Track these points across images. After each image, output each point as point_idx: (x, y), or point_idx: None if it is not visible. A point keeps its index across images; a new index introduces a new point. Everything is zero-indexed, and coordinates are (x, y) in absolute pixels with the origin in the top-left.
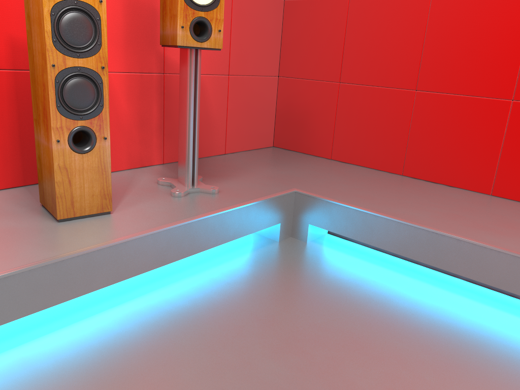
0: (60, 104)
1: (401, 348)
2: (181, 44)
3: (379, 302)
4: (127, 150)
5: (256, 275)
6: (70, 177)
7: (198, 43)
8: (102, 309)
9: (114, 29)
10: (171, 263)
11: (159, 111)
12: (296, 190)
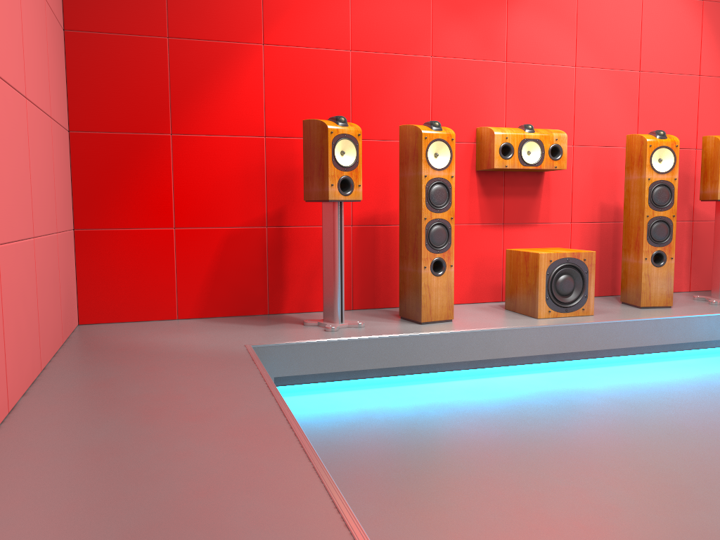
0: (648, 237)
1: None
2: (719, 198)
3: None
4: None
5: None
6: (650, 281)
7: None
8: (673, 359)
9: None
10: (711, 349)
11: (687, 249)
12: None
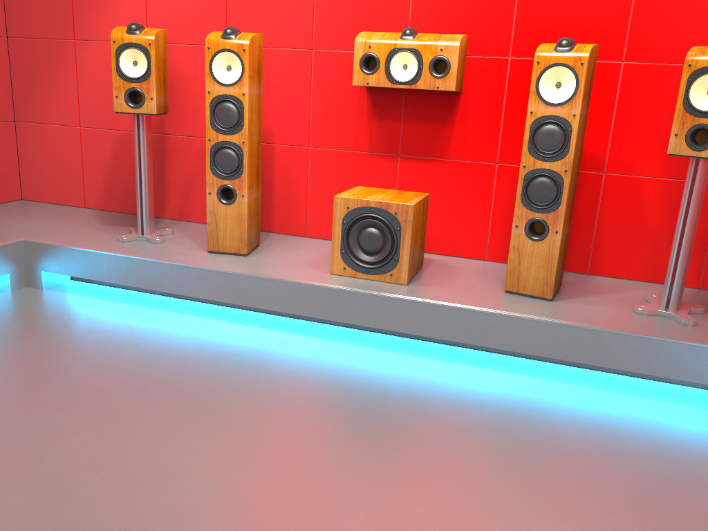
0: (523, 197)
1: None
2: (671, 152)
3: None
4: (649, 260)
5: (661, 421)
6: (520, 258)
7: (693, 152)
8: (496, 368)
9: (659, 133)
10: (598, 374)
11: (705, 226)
12: None
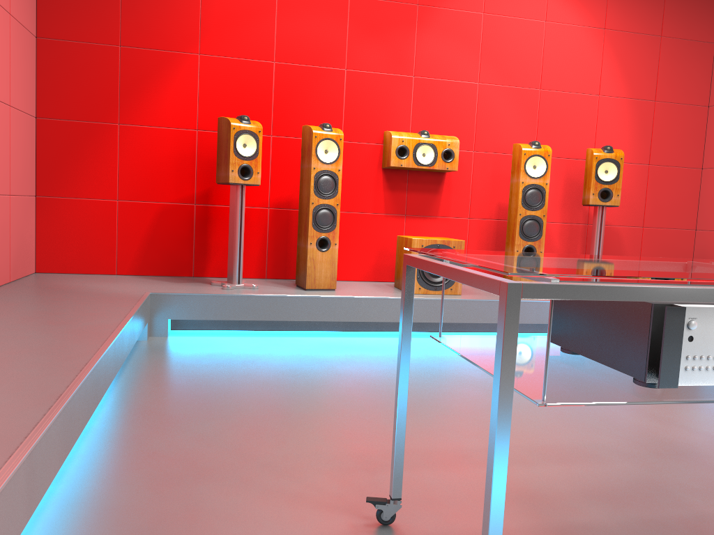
0: (520, 233)
1: None
2: (591, 203)
3: None
4: None
5: None
6: None
7: (602, 203)
8: None
9: (555, 197)
10: None
11: (581, 249)
12: None
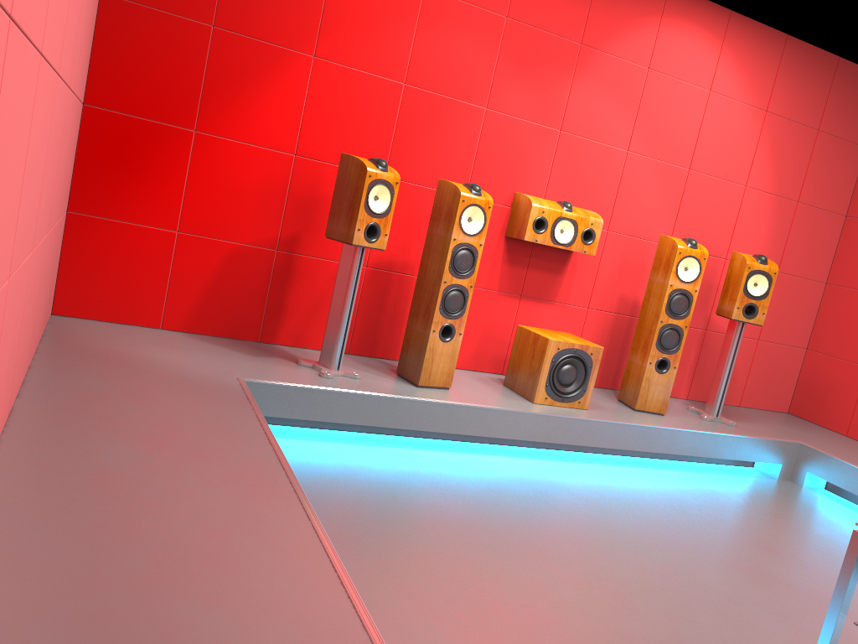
0: (657, 343)
1: None
2: (734, 318)
3: (849, 525)
4: None
5: (755, 487)
6: (649, 386)
7: (746, 319)
8: (653, 467)
9: None
10: (691, 463)
11: (694, 357)
12: (801, 442)
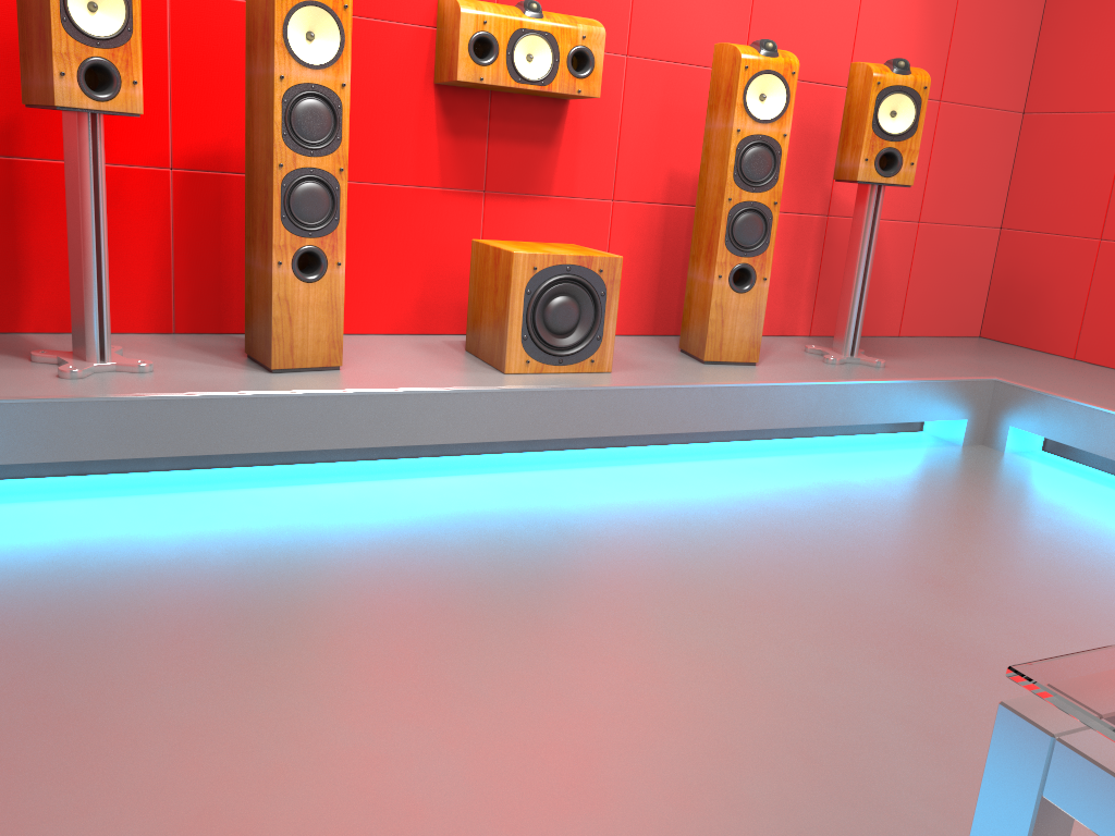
0: (728, 239)
1: (1092, 539)
2: (861, 179)
3: (1084, 509)
4: (768, 310)
5: (922, 465)
6: (724, 317)
7: (882, 179)
8: (741, 456)
9: None
10: (814, 440)
11: (814, 264)
12: (996, 378)
